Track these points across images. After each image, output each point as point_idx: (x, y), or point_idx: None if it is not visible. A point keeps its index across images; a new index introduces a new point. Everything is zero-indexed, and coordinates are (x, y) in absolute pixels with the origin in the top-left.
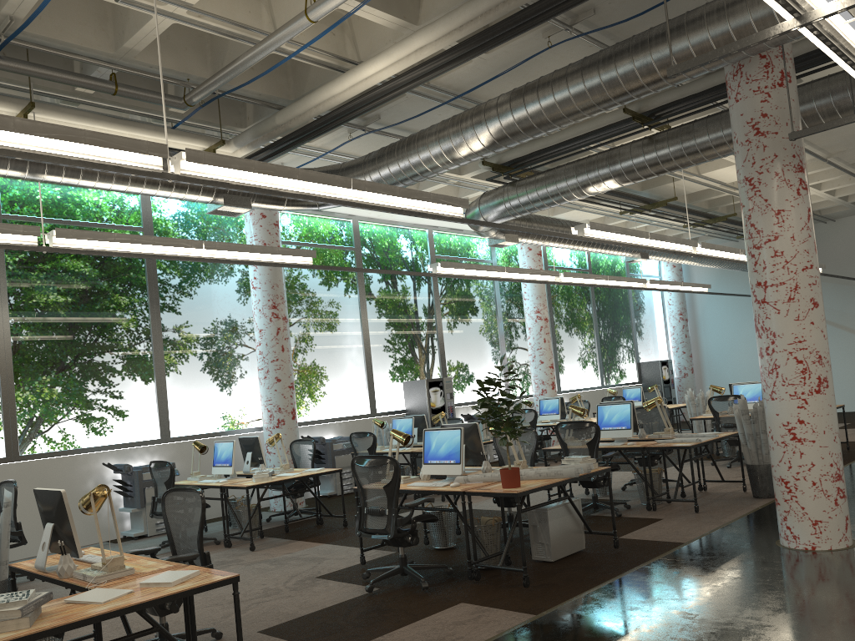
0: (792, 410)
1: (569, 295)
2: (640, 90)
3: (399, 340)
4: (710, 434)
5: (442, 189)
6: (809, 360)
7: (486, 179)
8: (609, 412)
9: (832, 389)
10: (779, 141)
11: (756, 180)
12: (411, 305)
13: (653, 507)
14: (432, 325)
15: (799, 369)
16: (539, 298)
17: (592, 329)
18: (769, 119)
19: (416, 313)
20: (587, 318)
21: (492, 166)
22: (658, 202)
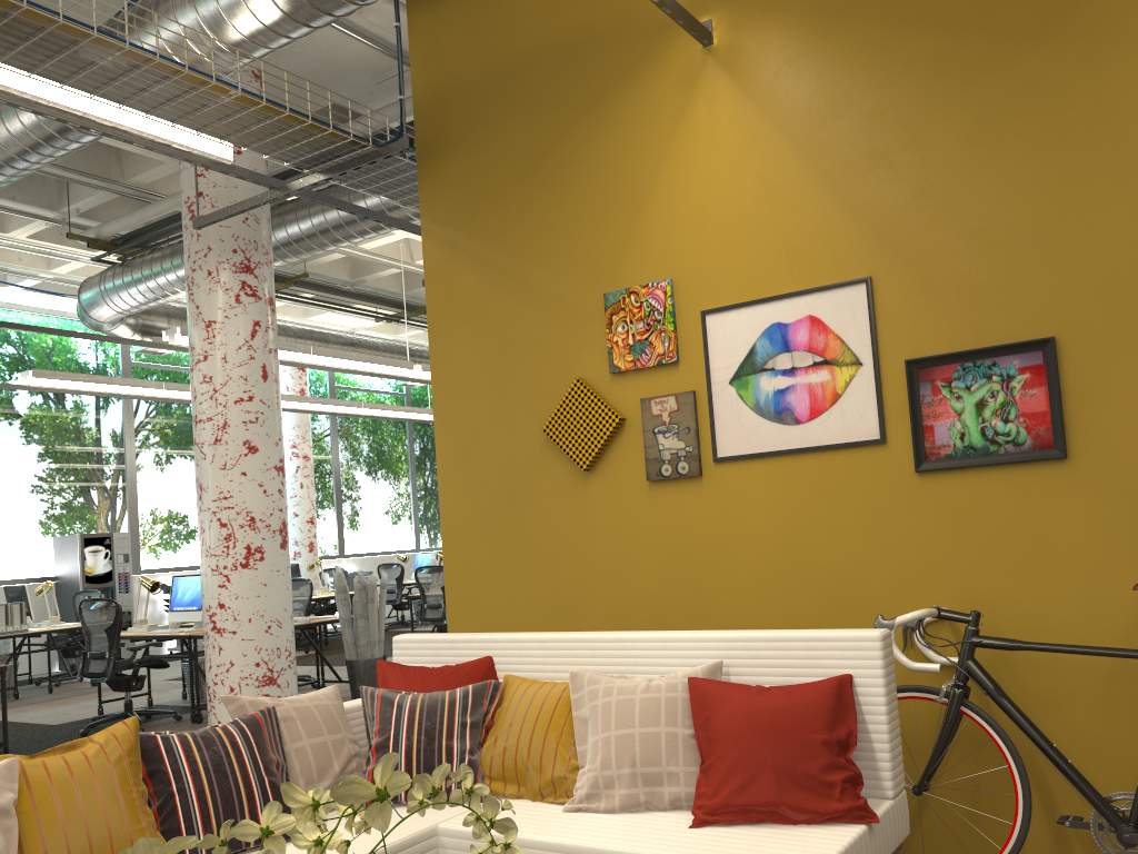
0: (214, 589)
1: (369, 425)
2: (38, 145)
3: (53, 478)
4: (302, 618)
5: (97, 270)
6: (236, 523)
7: (91, 259)
8: (184, 587)
9: (275, 562)
10: (215, 230)
11: (191, 280)
12: (80, 429)
13: (197, 718)
14: (117, 458)
15: (223, 535)
16: (298, 428)
17: (406, 472)
18: (205, 200)
19: (88, 441)
20: (399, 458)
21: (86, 241)
22: (416, 308)
